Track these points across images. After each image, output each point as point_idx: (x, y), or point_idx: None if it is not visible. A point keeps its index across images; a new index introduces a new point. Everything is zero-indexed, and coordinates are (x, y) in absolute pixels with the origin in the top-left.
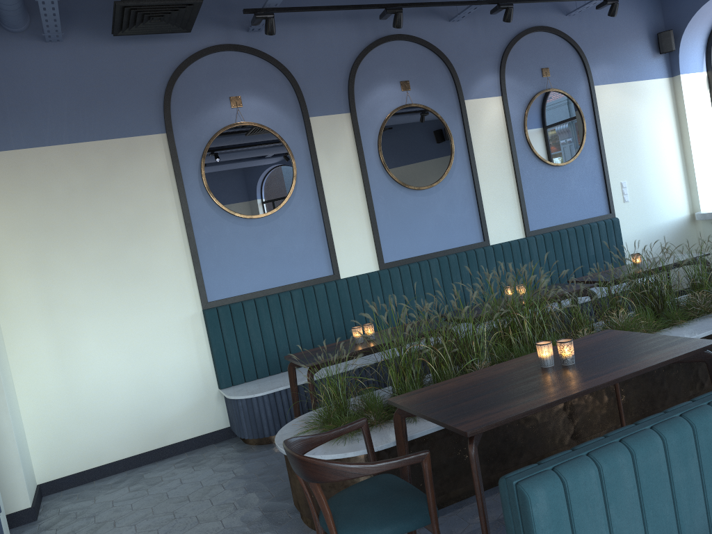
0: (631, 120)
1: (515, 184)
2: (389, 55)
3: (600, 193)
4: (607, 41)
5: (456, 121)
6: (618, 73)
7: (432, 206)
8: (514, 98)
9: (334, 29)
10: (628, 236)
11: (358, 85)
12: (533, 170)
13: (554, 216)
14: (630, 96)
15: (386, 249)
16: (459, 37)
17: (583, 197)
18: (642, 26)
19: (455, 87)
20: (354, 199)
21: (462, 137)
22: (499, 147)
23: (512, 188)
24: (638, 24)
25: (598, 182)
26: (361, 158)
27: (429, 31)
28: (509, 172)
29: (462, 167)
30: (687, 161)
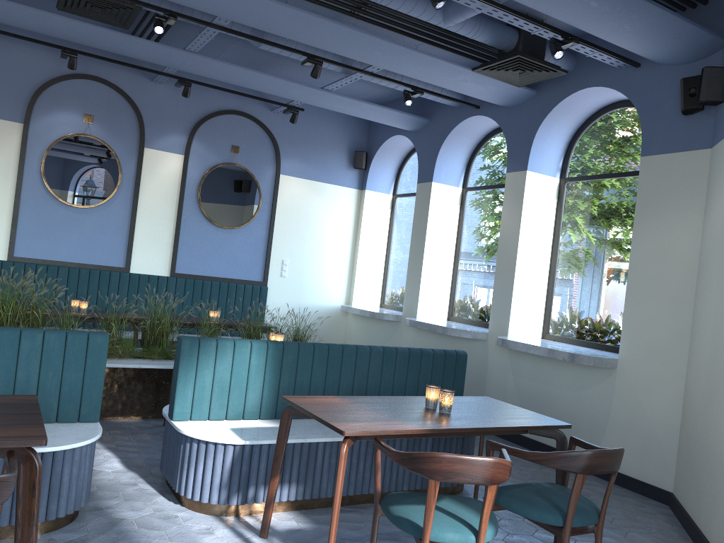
0: (310, 212)
1: (174, 230)
2: (81, 90)
3: (259, 262)
4: (306, 143)
5: (131, 162)
6: (309, 171)
7: (82, 224)
8: (196, 160)
9: (32, 53)
10: (276, 306)
11: (40, 104)
12: (197, 224)
13: (205, 268)
14: (315, 193)
15: (21, 245)
16: (157, 97)
17: (240, 260)
18: (345, 142)
19: (140, 135)
20: (2, 195)
21: (133, 176)
22: (168, 195)
23: (170, 232)
24: (341, 139)
25: (260, 253)
26: (20, 164)
27: (129, 83)
28: (171, 218)
29: (124, 201)
30: (354, 261)
